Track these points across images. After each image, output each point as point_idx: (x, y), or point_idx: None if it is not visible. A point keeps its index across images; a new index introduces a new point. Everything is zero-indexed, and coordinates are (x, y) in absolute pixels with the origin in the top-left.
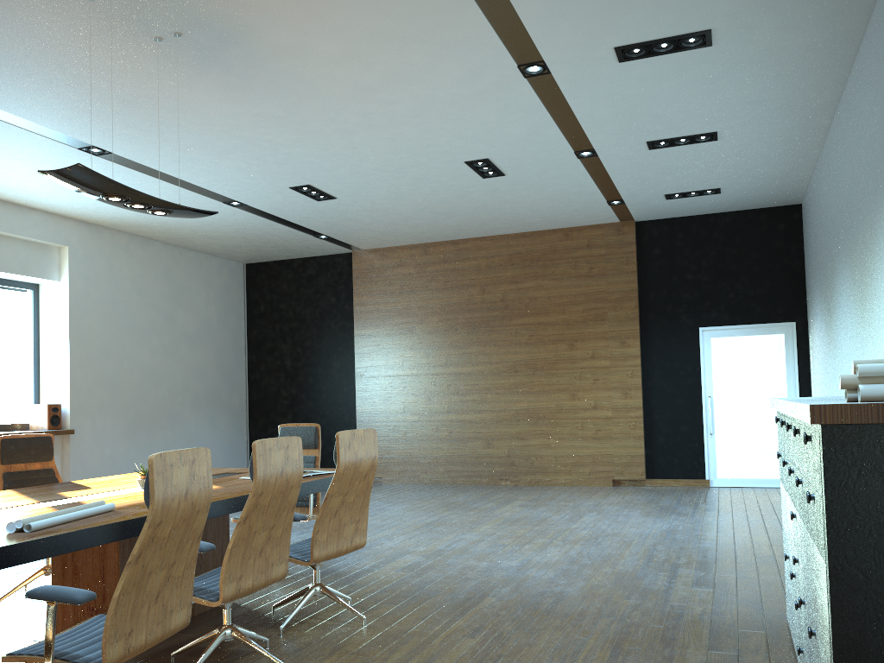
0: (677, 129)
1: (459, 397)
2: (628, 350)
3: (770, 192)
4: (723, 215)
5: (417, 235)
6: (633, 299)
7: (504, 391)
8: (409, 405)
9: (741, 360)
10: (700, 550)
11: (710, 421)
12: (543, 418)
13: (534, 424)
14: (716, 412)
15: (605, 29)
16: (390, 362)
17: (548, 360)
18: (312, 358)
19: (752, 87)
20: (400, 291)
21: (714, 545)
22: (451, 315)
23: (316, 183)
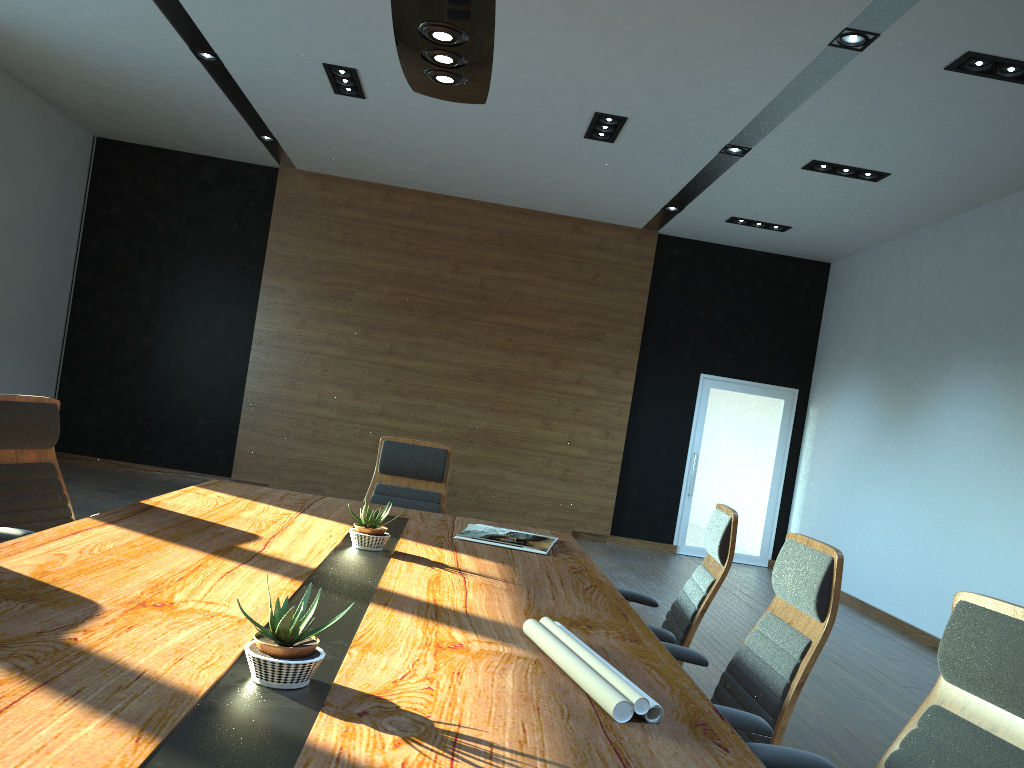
0: (861, 158)
1: (399, 398)
2: (620, 382)
3: (826, 244)
4: (752, 253)
5: (395, 173)
6: (638, 324)
7: (460, 402)
8: (326, 395)
9: (735, 419)
10: (833, 660)
11: (691, 481)
12: (503, 444)
13: (491, 449)
14: (698, 471)
15: (997, 28)
16: (309, 332)
17: (524, 375)
18: (185, 301)
19: (998, 143)
20: (342, 240)
21: (833, 653)
22: (407, 290)
23: (369, 71)
